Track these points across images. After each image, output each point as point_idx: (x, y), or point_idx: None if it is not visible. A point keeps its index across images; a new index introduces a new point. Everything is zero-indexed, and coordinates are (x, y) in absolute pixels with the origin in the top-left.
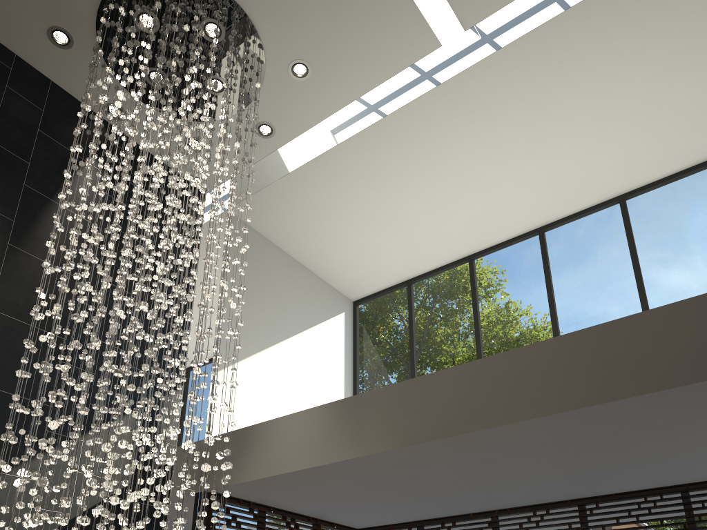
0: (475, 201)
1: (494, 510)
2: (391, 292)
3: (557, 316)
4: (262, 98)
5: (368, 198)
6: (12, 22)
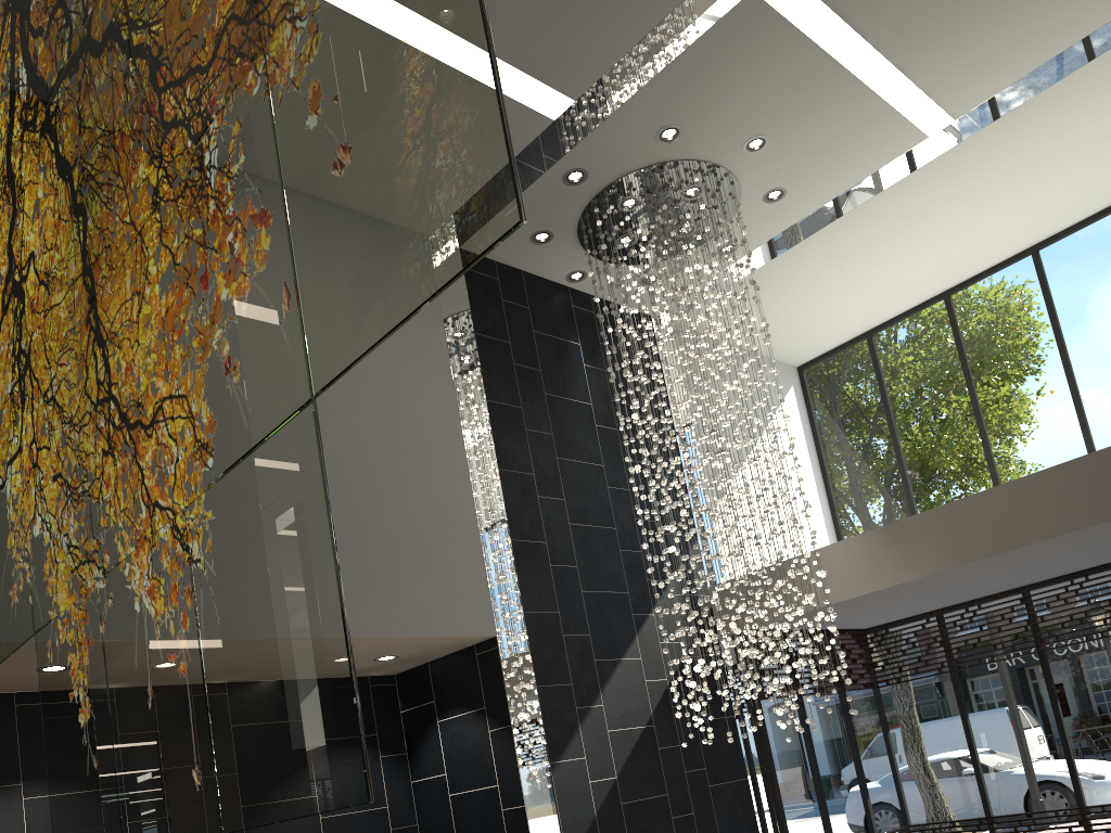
0: (954, 244)
1: (1025, 585)
2: (846, 350)
3: (1069, 357)
4: (730, 226)
5: (830, 273)
6: None
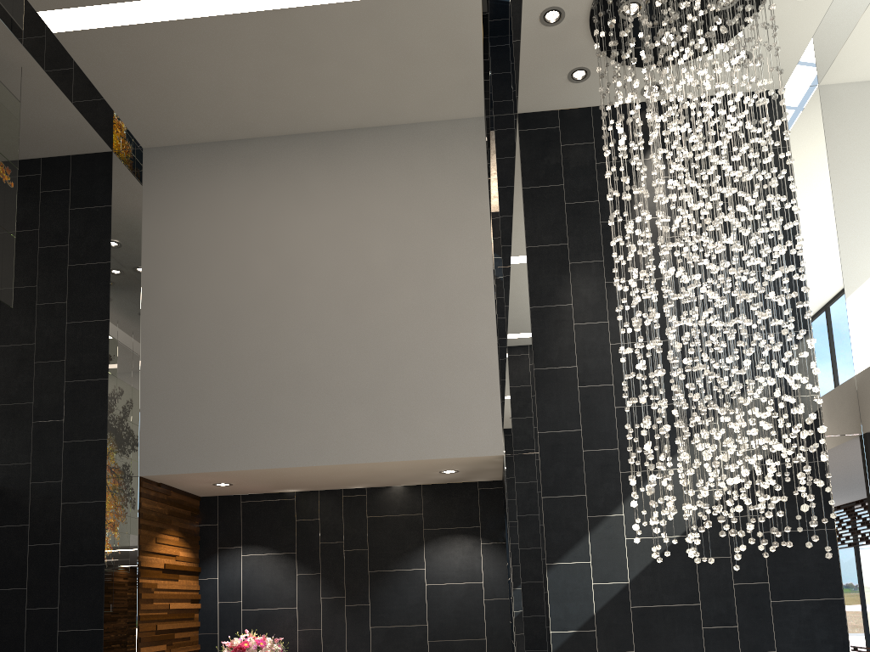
0: None
1: None
2: None
3: None
4: None
5: None
6: (543, 93)
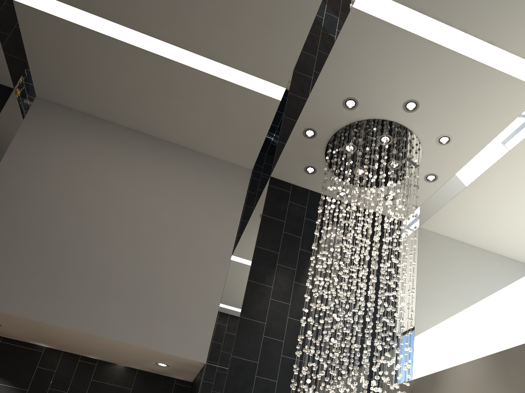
0: None
1: None
2: None
3: None
4: (423, 162)
5: (521, 196)
6: (288, 171)
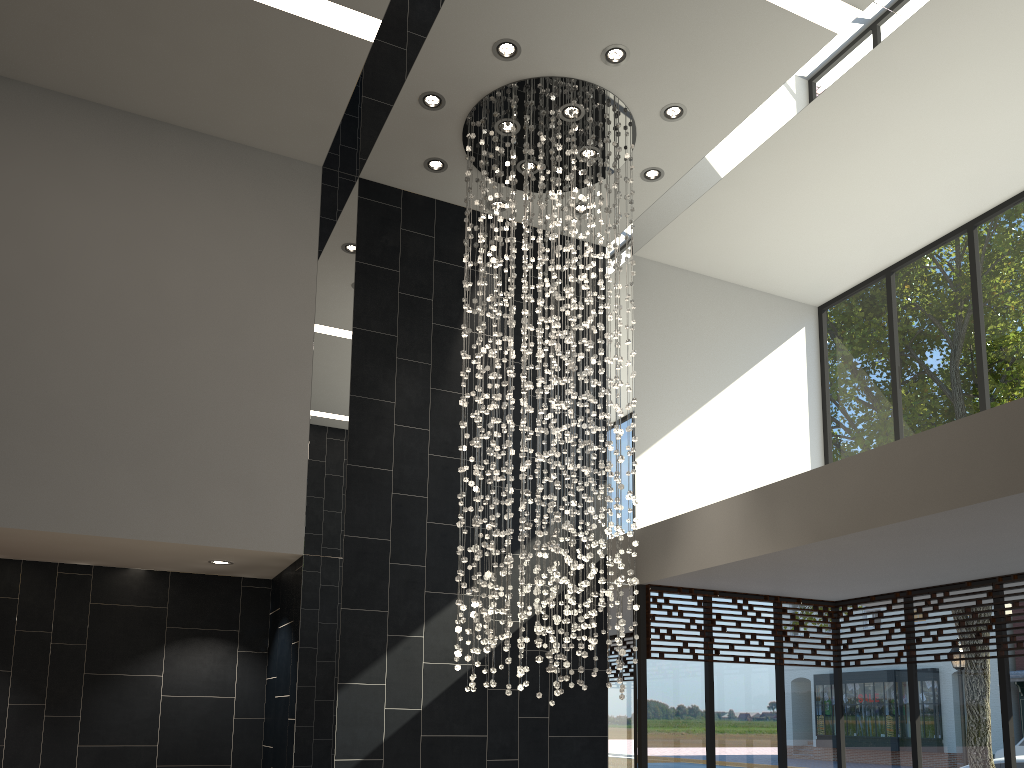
0: (951, 164)
1: (994, 577)
2: (866, 289)
3: None
4: (639, 149)
5: (798, 201)
6: (393, 167)
